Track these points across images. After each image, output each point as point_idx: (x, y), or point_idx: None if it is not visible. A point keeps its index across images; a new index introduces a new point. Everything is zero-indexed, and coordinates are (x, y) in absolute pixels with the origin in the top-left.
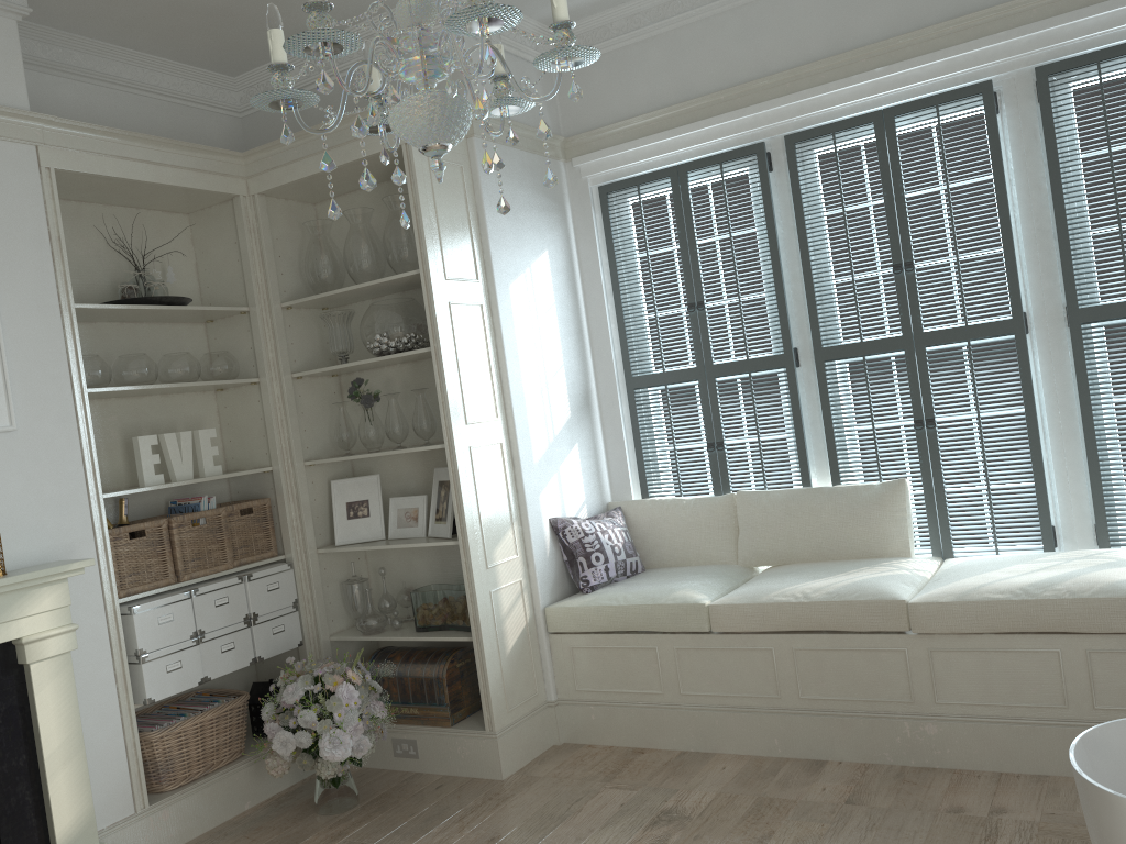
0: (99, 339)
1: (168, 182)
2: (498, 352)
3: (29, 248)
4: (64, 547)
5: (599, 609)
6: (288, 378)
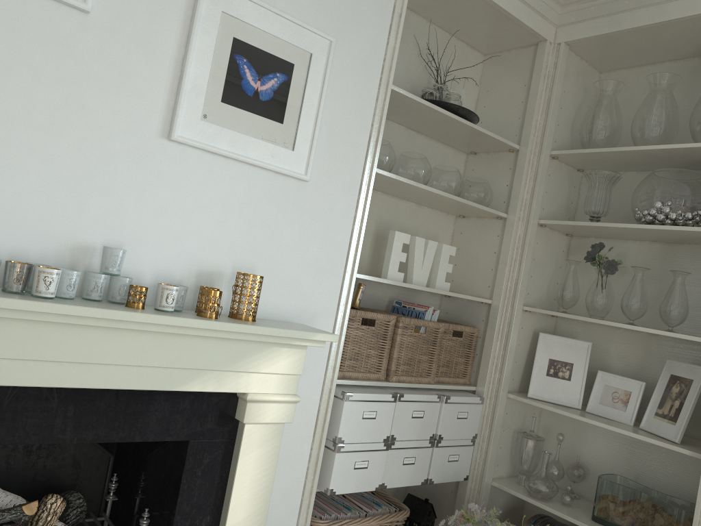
0: (386, 135)
1: (499, 3)
2: None
3: (373, 13)
4: (308, 312)
5: None
6: (535, 222)
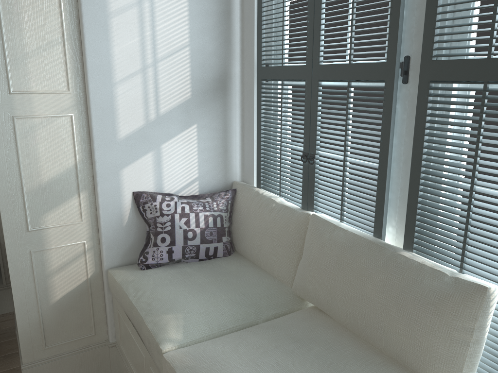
0: None
1: None
2: (80, 22)
3: None
4: None
5: (124, 294)
6: None
